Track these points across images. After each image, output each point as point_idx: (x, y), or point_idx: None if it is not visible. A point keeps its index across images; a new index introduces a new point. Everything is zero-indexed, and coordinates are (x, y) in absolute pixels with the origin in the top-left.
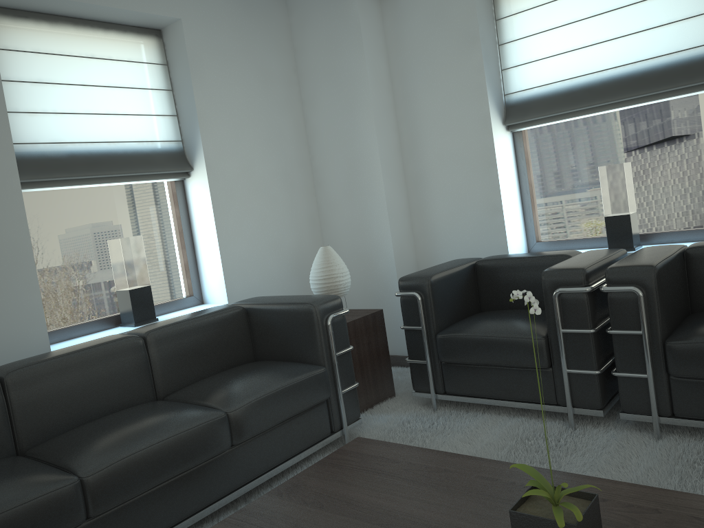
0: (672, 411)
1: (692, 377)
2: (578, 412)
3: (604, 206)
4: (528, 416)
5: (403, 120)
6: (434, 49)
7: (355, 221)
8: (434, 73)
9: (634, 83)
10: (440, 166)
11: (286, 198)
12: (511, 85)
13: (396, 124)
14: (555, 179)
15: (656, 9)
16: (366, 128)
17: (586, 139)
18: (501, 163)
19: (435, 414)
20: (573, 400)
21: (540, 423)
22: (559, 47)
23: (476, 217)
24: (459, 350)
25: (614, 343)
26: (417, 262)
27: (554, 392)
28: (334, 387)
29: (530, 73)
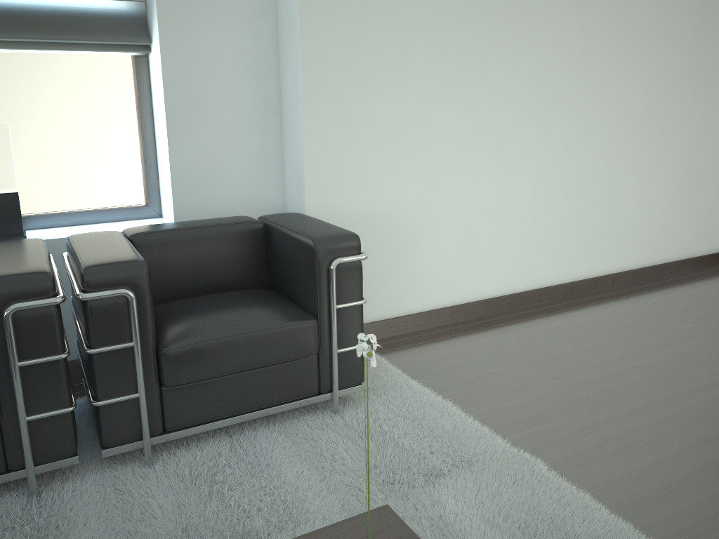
0: (163, 427)
1: (191, 382)
2: (43, 469)
3: None
4: None
5: None
6: None
7: None
8: None
9: (14, 21)
10: None
11: None
12: None
13: None
14: None
15: None
16: None
17: None
18: None
19: None
20: (35, 457)
21: None
22: None
23: None
24: None
25: (96, 364)
26: None
27: (3, 455)
28: None
29: None
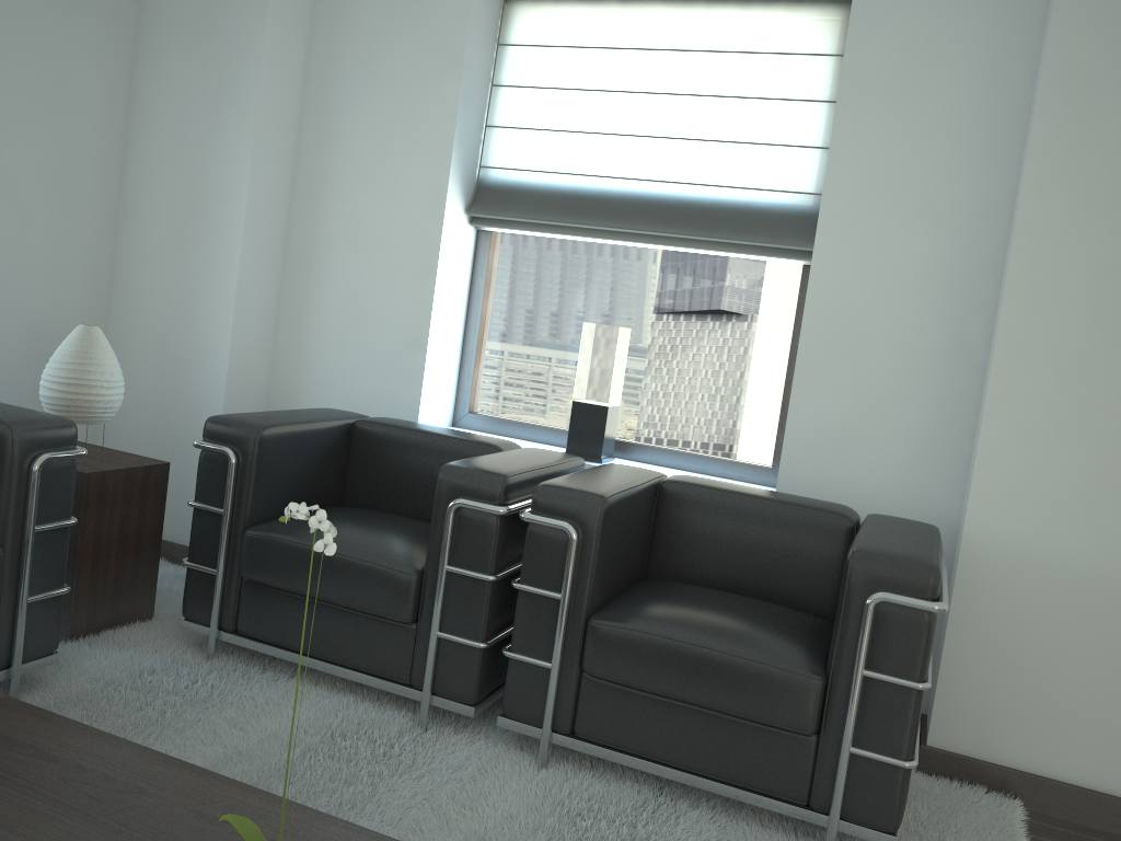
0: (572, 727)
1: (612, 680)
2: (438, 703)
3: (577, 385)
4: (362, 696)
5: (307, 152)
6: (388, 53)
7: (175, 296)
8: (378, 92)
9: (666, 213)
10: (348, 248)
11: (52, 219)
12: (494, 155)
13: (294, 155)
14: (522, 323)
15: (723, 116)
16: (237, 143)
17: (582, 275)
18: (445, 273)
19: (207, 665)
20: (435, 683)
21: (376, 711)
22: (579, 122)
23: (384, 348)
24: (276, 565)
25: (518, 604)
26: (269, 395)
27: (410, 664)
28: (14, 588)
29: (527, 147)
